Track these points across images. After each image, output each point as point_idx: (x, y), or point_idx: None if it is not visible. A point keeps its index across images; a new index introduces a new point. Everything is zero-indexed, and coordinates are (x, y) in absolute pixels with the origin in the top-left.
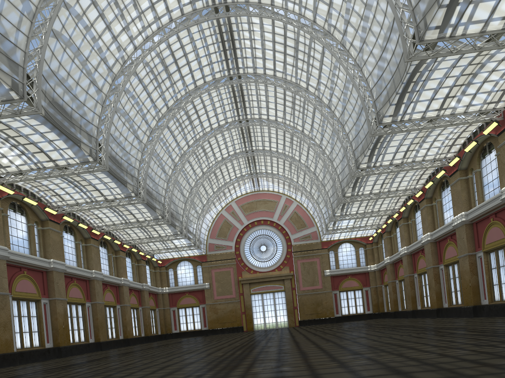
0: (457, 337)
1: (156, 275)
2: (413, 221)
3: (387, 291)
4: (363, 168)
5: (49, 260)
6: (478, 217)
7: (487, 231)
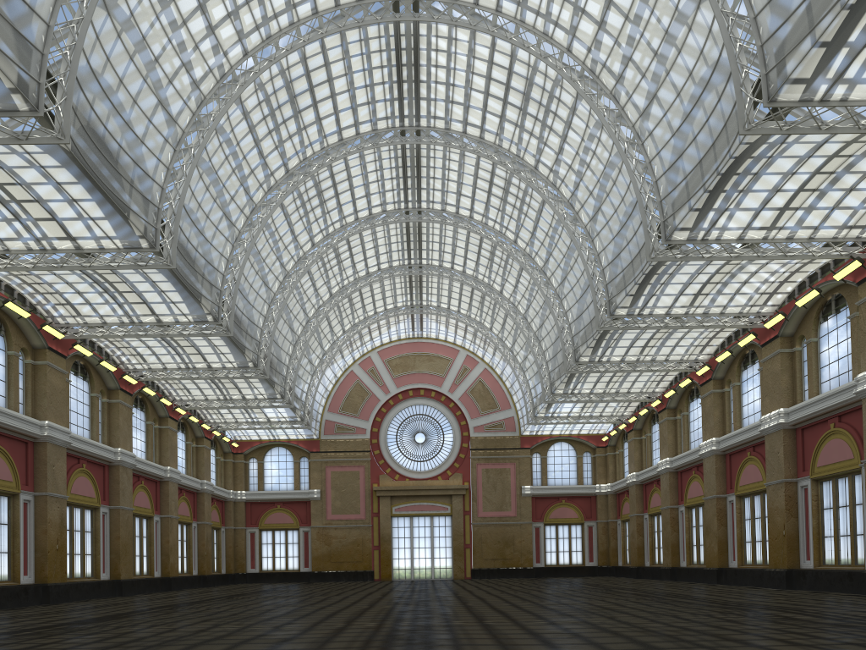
0: (808, 627)
1: (227, 467)
2: (684, 416)
3: (626, 531)
4: (620, 316)
5: (42, 422)
6: (808, 419)
7: (822, 445)
